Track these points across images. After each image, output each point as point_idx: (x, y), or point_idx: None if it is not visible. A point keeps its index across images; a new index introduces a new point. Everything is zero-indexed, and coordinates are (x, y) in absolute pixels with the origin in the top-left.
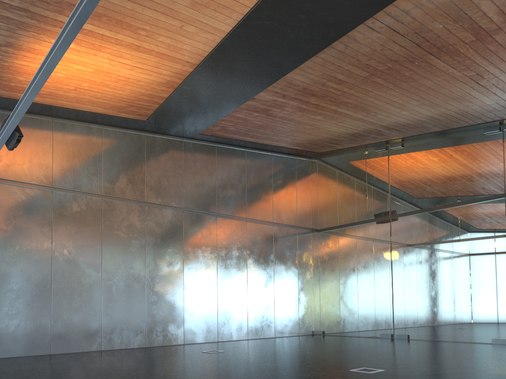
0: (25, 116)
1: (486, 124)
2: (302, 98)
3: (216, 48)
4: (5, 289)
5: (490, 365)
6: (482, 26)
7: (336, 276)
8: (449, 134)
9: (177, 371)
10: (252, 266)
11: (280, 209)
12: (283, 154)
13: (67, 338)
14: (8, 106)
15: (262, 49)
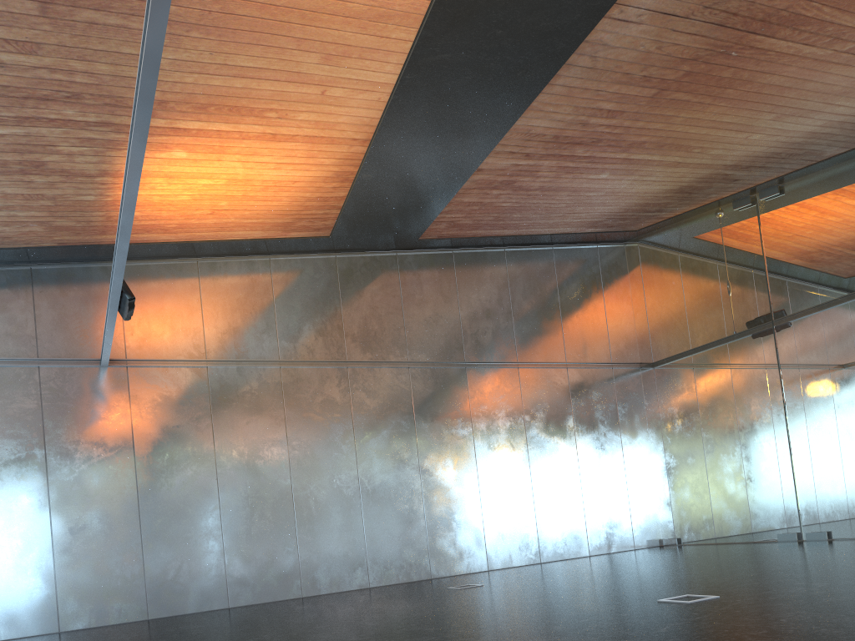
0: (159, 264)
1: None
2: (559, 152)
3: (387, 110)
4: (156, 518)
5: None
6: None
7: (690, 439)
8: None
9: (381, 620)
10: (536, 441)
11: (578, 338)
12: (573, 244)
13: (250, 583)
14: (132, 255)
15: (458, 95)
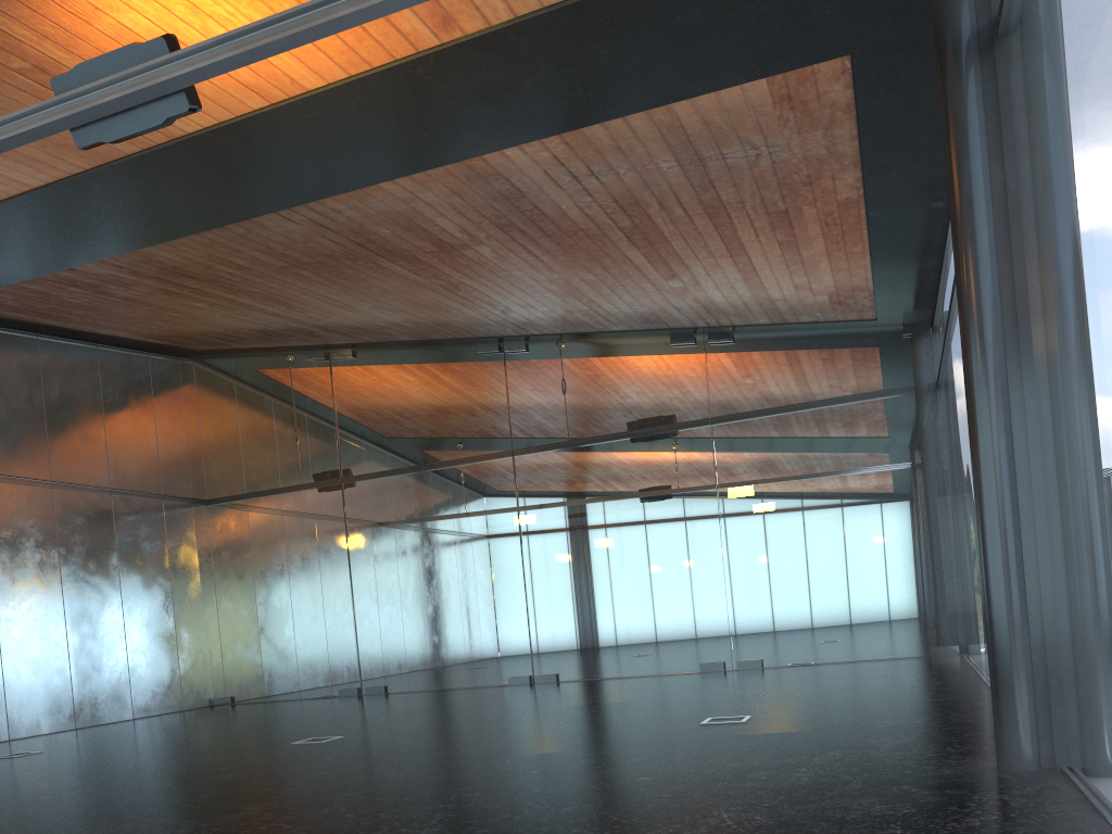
0: None
1: (480, 340)
2: (169, 278)
3: (9, 201)
4: None
5: (490, 711)
6: (444, 240)
7: (251, 590)
8: (429, 346)
9: None
10: (74, 580)
11: (125, 461)
12: (121, 348)
13: None
14: None
15: (100, 215)
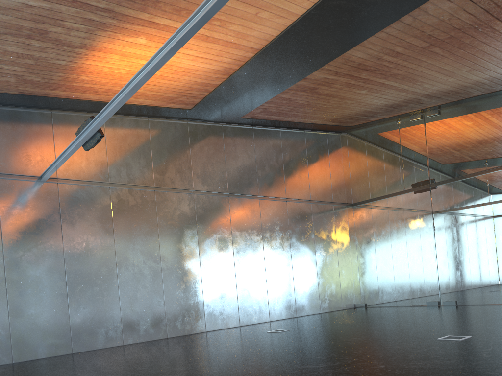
0: (78, 115)
1: None
2: (353, 74)
3: (285, 31)
4: (77, 286)
5: None
6: None
7: (376, 248)
8: (490, 97)
9: (269, 352)
10: (295, 245)
11: (316, 186)
12: (315, 130)
13: (136, 329)
14: (63, 106)
15: (330, 29)
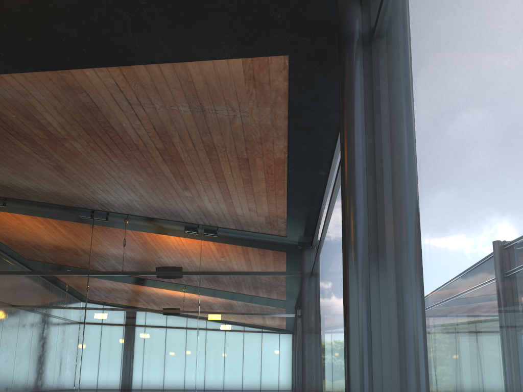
0: None
1: (81, 209)
2: None
3: None
4: None
5: None
6: (51, 131)
7: None
8: (50, 207)
9: None
10: None
11: None
12: None
13: None
14: None
15: None
